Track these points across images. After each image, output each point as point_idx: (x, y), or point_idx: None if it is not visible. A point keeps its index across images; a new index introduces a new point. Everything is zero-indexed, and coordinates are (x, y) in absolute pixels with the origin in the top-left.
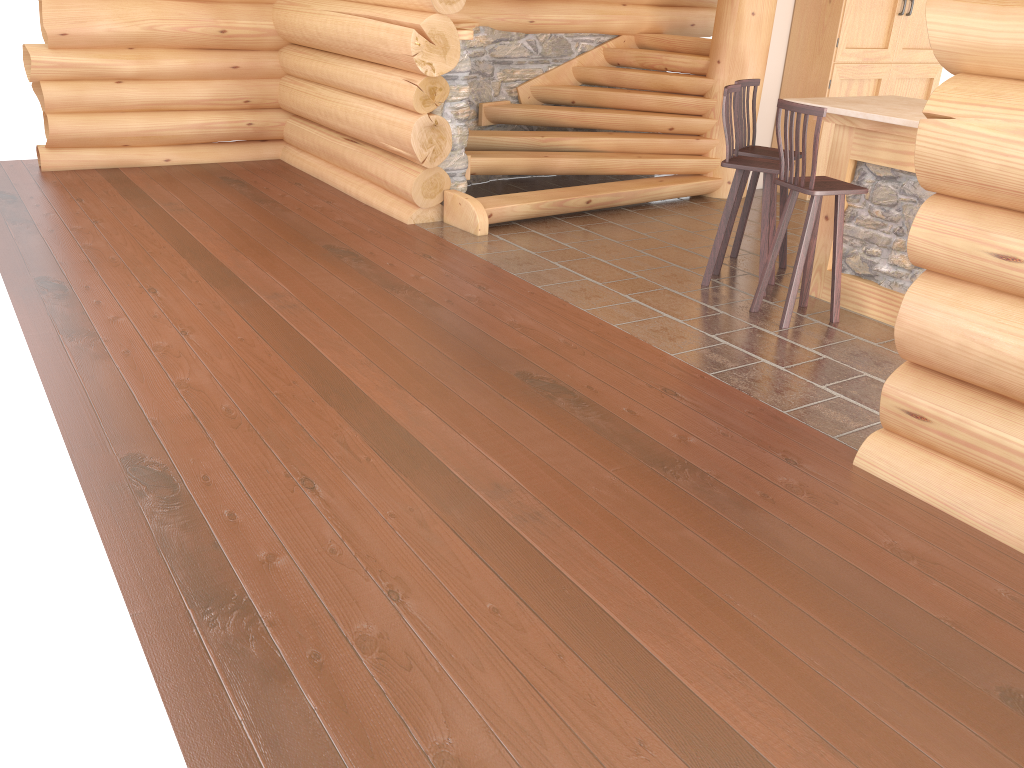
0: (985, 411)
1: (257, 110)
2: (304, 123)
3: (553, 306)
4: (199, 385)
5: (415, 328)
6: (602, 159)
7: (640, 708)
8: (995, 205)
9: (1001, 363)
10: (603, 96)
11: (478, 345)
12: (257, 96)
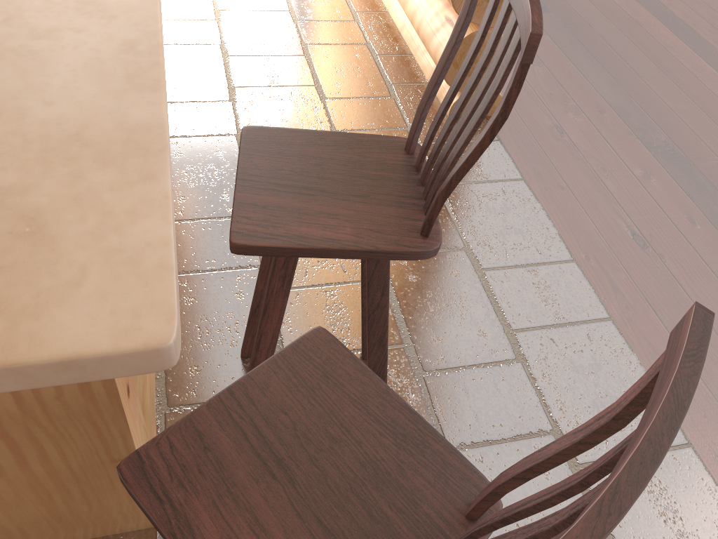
0: None
1: None
2: None
3: None
4: None
5: None
6: None
7: (714, 50)
8: None
9: None
10: None
11: None
12: None
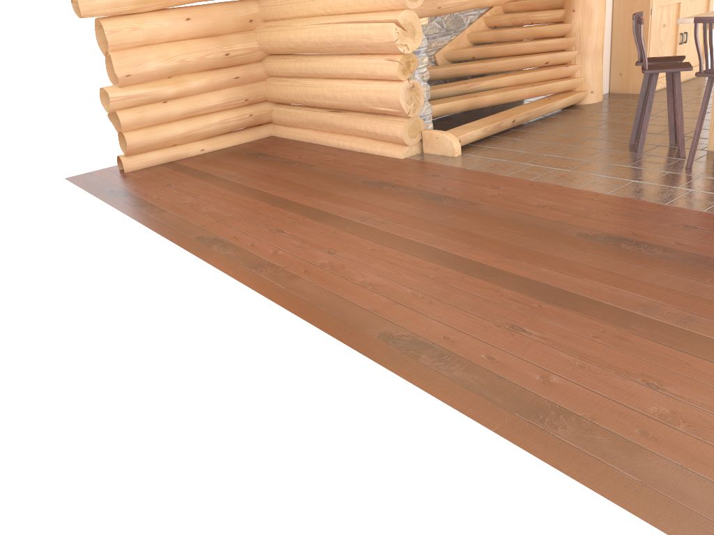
0: None
1: (253, 105)
2: (289, 107)
3: (554, 190)
4: (377, 282)
5: (479, 220)
6: (511, 91)
7: None
8: None
9: None
10: (495, 49)
11: (532, 223)
12: (252, 95)
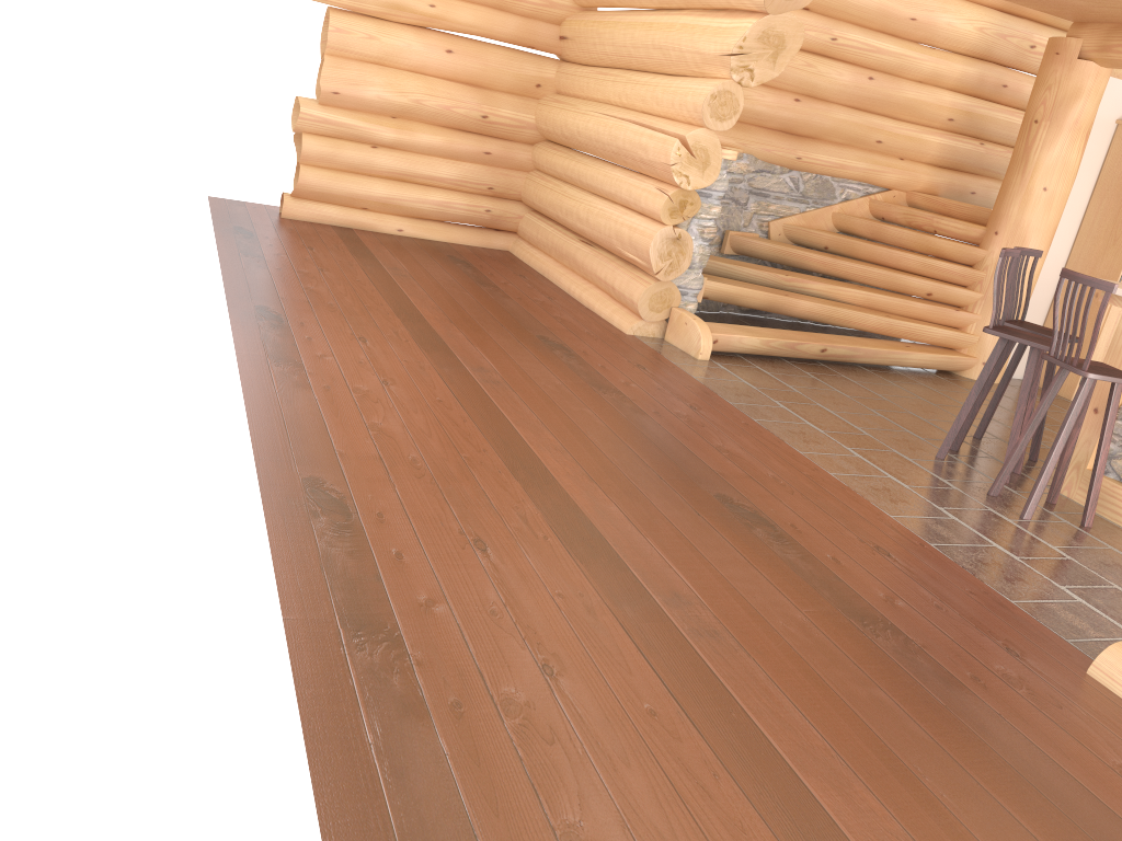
0: None
1: (498, 199)
2: (542, 219)
3: (767, 441)
4: (390, 432)
5: (616, 429)
6: (847, 310)
7: None
8: None
9: None
10: (860, 247)
11: (680, 459)
12: (502, 185)
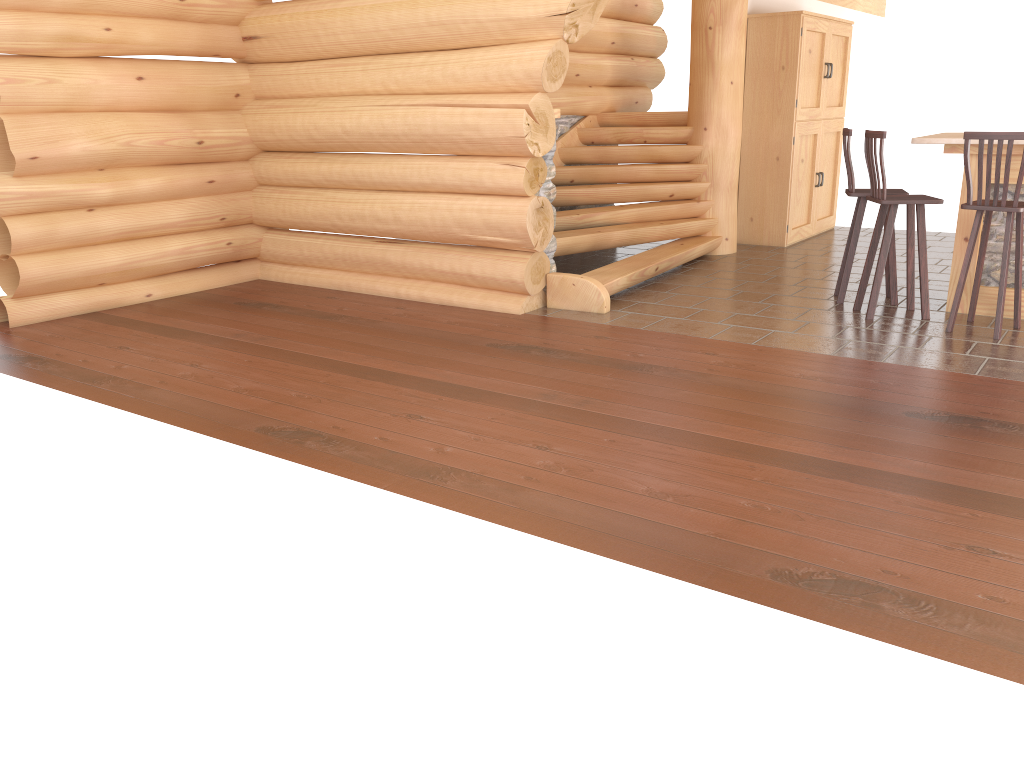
0: None
1: (231, 228)
2: (295, 234)
3: (801, 356)
4: (674, 491)
5: (738, 397)
6: (642, 228)
7: None
8: None
9: None
10: (602, 172)
11: (822, 399)
12: (233, 212)
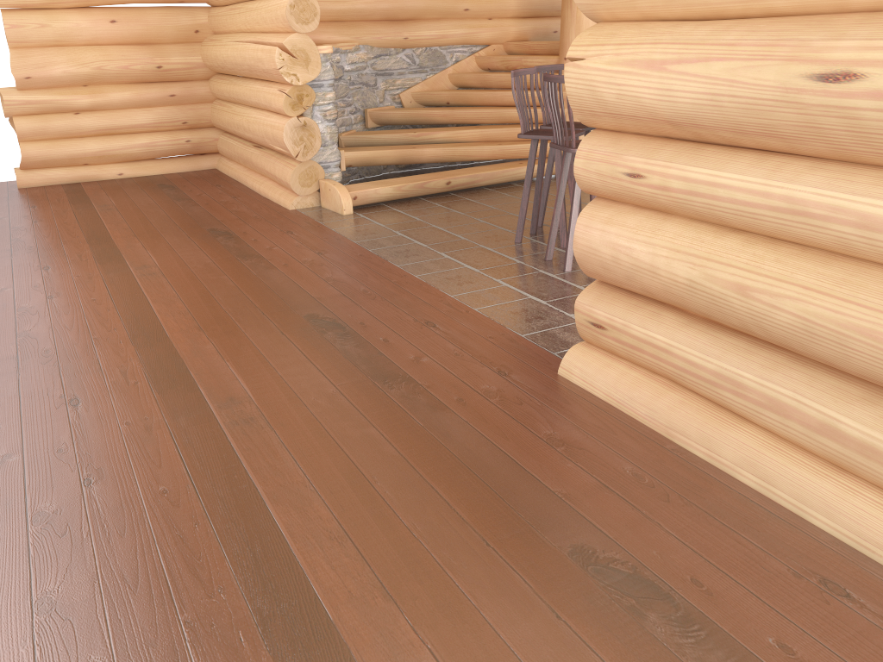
0: (641, 315)
1: (194, 129)
2: (230, 137)
3: (372, 264)
4: (36, 334)
5: (243, 285)
6: (464, 147)
7: (237, 563)
8: (633, 132)
9: (640, 269)
10: (471, 96)
11: (287, 296)
12: (193, 118)
